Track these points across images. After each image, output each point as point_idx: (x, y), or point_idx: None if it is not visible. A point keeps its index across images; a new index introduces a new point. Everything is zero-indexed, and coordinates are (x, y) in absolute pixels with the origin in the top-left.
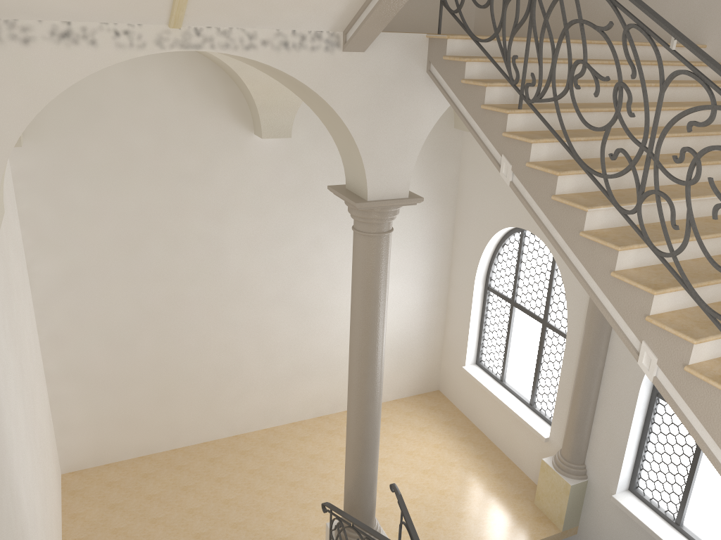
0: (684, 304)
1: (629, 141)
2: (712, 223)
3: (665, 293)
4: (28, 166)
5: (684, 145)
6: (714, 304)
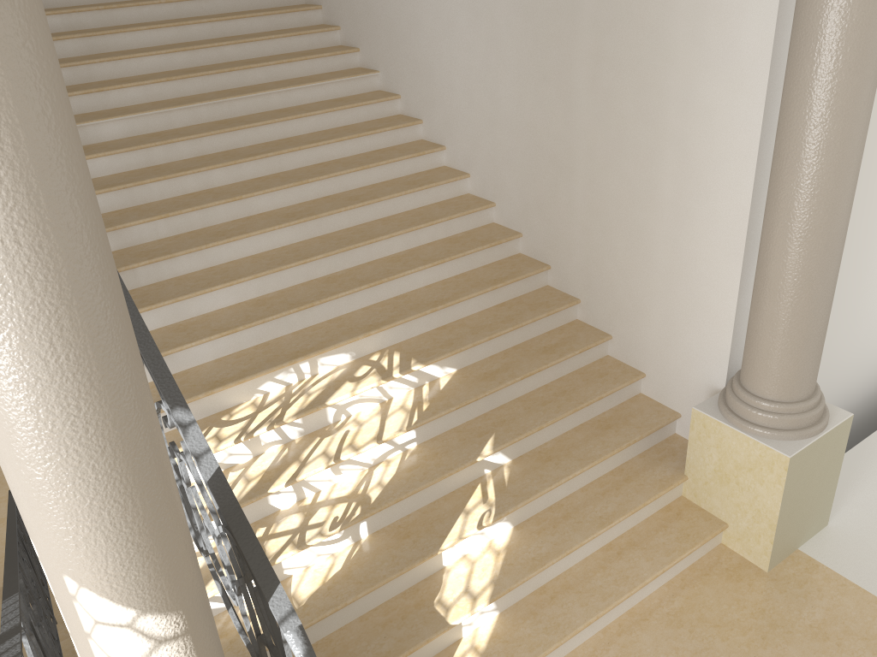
0: None
1: (94, 66)
2: (152, 137)
3: None
4: None
5: (175, 62)
6: (108, 213)
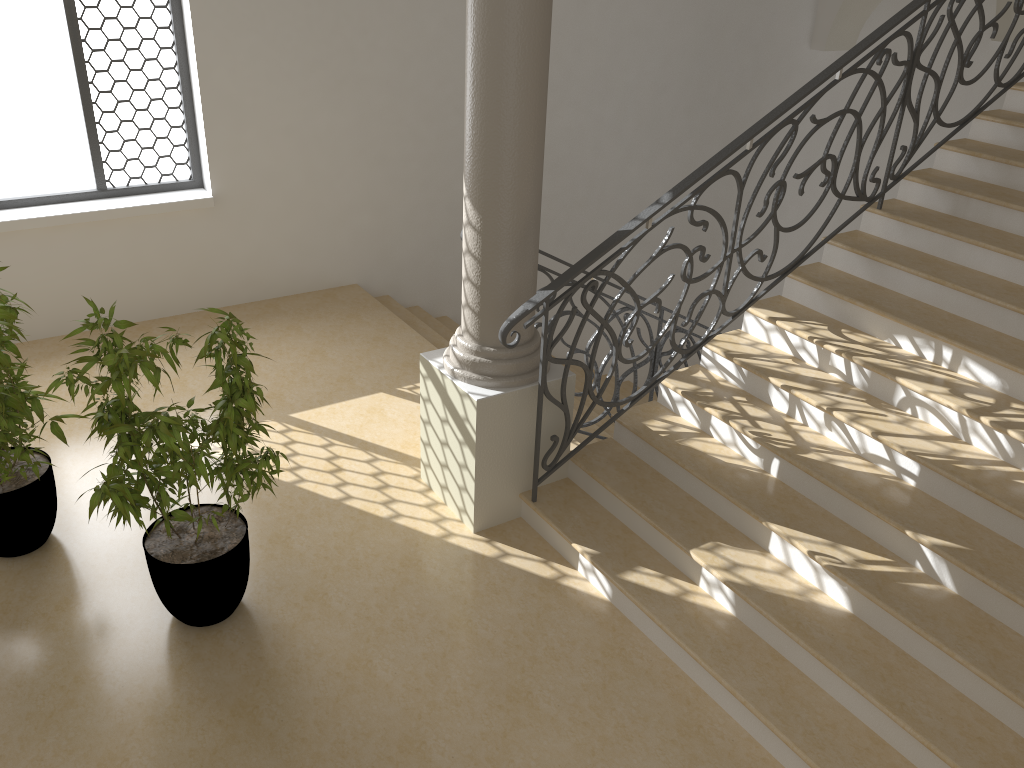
0: (1009, 143)
1: None
2: None
3: (985, 121)
4: (1015, 67)
5: None
6: None
